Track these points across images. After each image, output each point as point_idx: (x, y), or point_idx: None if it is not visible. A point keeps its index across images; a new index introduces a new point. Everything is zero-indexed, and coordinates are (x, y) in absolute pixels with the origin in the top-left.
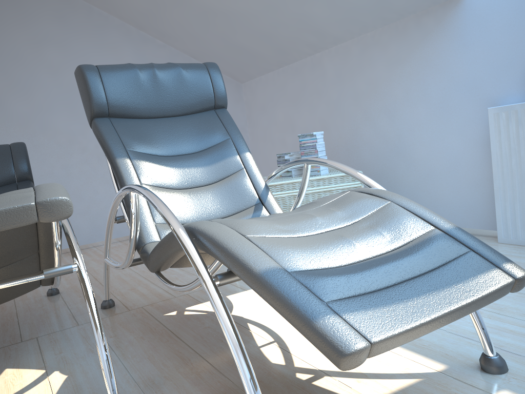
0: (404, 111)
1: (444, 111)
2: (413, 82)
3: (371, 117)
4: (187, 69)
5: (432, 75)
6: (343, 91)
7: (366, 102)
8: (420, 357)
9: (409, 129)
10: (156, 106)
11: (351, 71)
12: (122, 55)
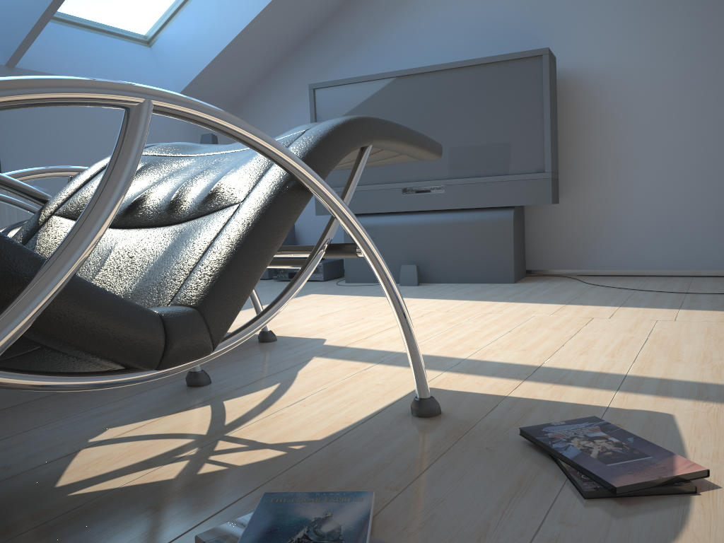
0: None
1: None
2: None
3: None
4: None
5: None
6: None
7: None
8: None
9: None
10: None
11: None
12: None
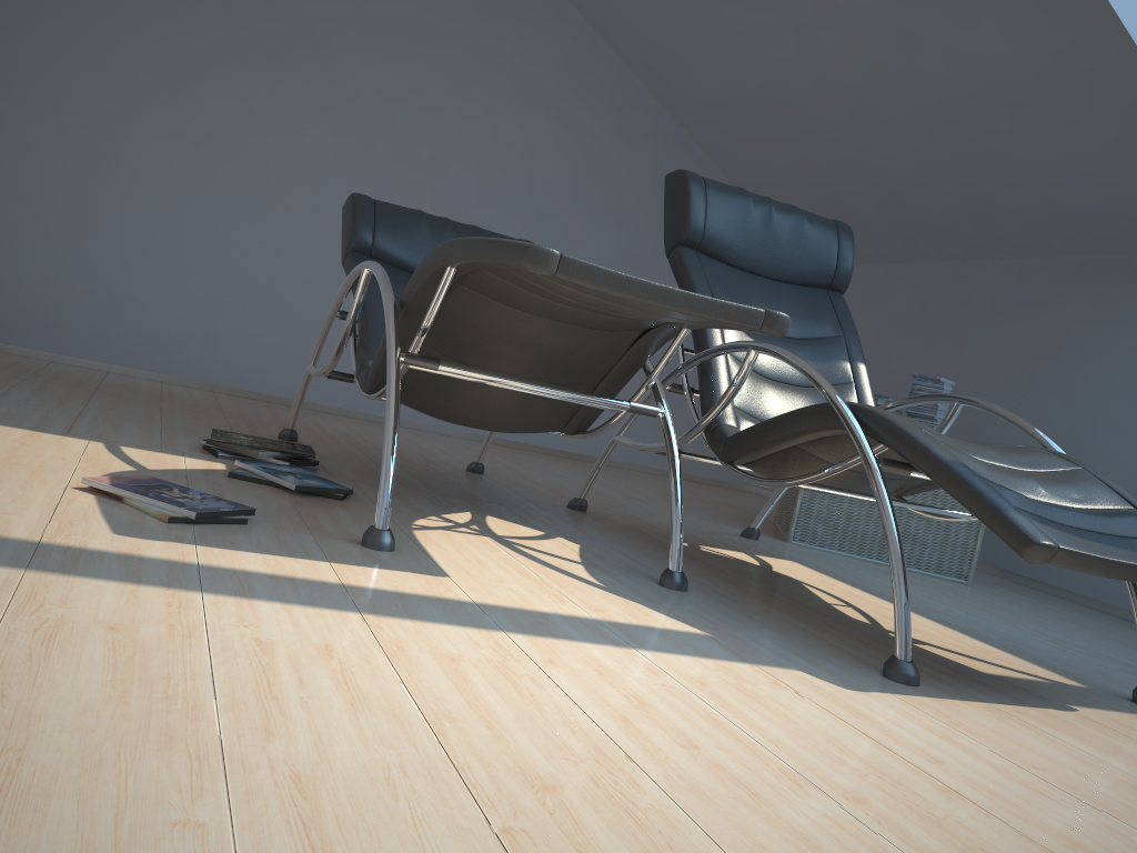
0: (1095, 398)
1: None
2: (1127, 358)
3: (1033, 391)
4: (812, 222)
5: None
6: (996, 334)
7: (1031, 365)
8: (1052, 672)
9: (1094, 428)
10: (756, 257)
11: (1024, 307)
12: (639, 157)
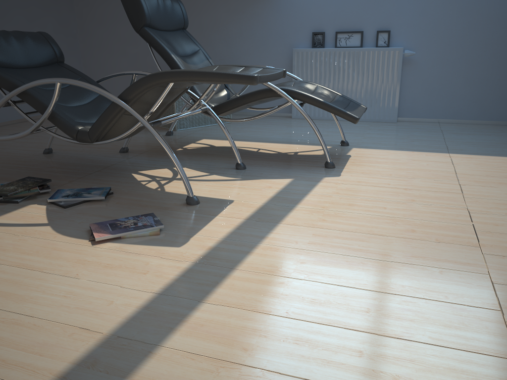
0: (237, 43)
1: (264, 46)
2: (245, 26)
3: (212, 43)
4: (172, 1)
5: (258, 24)
6: (189, 22)
7: (209, 33)
8: (320, 146)
9: (240, 54)
10: (164, 23)
11: (198, 9)
12: None
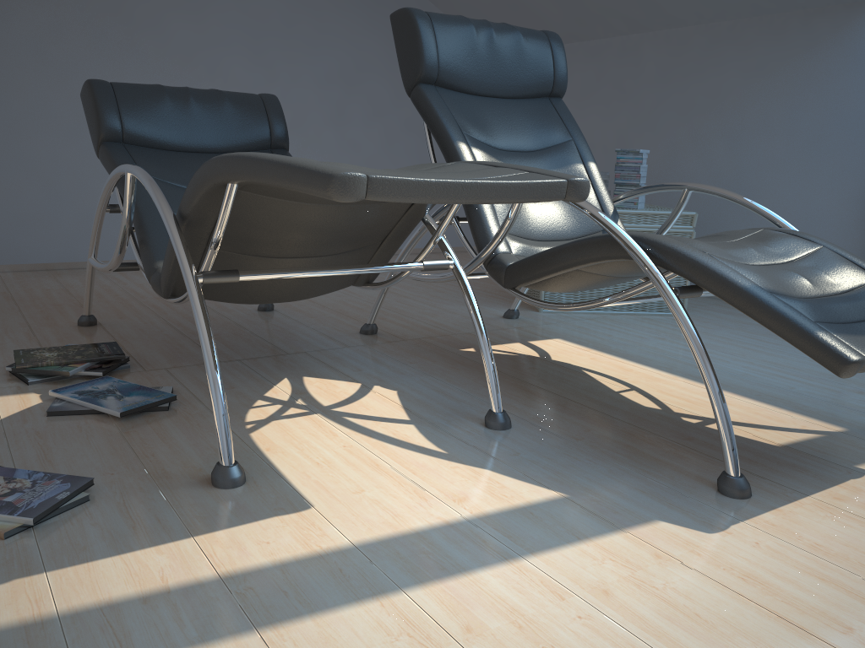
0: (755, 141)
1: (815, 151)
2: (778, 104)
3: (702, 141)
4: (527, 37)
5: (810, 99)
6: (665, 96)
7: (698, 119)
8: (813, 419)
9: (757, 167)
10: (487, 80)
11: (685, 70)
12: None
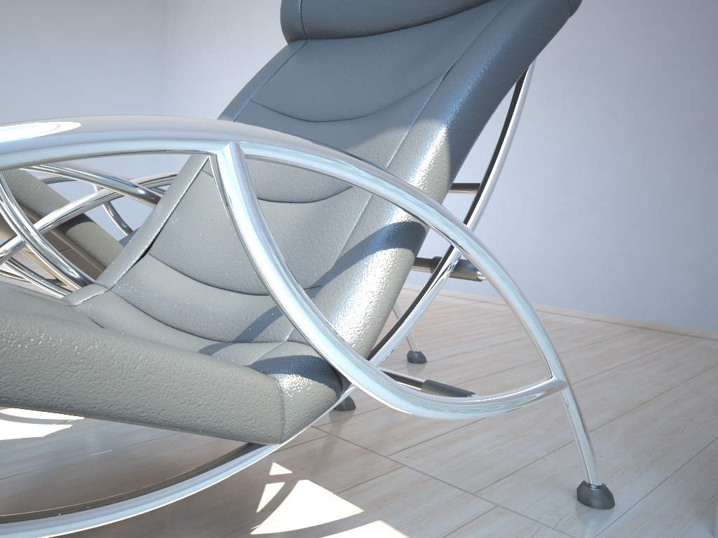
0: None
1: None
2: None
3: None
4: None
5: None
6: None
7: None
8: None
9: None
10: (382, 3)
11: None
12: None
